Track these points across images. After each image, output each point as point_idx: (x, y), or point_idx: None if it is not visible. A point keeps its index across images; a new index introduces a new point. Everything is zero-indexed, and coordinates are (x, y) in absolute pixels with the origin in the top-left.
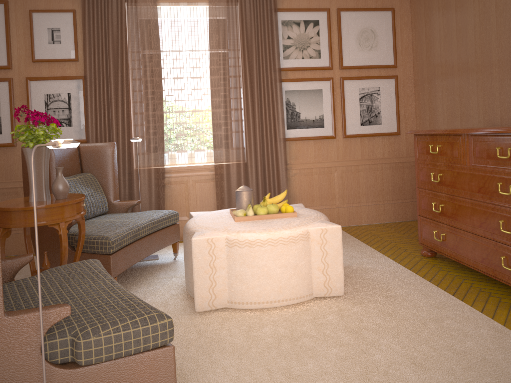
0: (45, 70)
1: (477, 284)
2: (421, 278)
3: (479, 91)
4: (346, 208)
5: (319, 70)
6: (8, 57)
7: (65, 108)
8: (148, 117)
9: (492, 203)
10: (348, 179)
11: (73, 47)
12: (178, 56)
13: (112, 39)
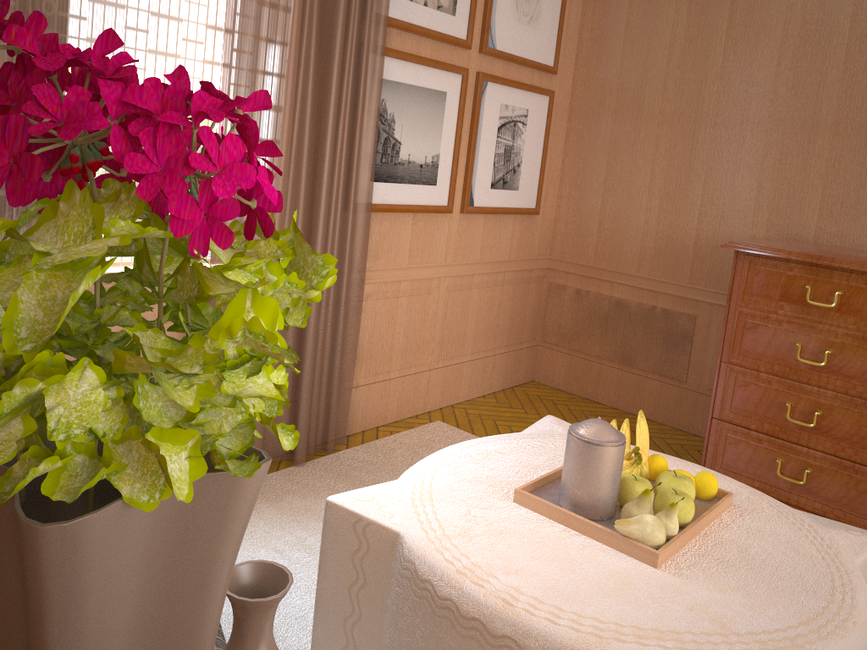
0: None
1: None
2: None
3: (768, 167)
4: (441, 369)
5: (447, 44)
6: None
7: None
8: None
9: None
10: (453, 306)
11: None
12: None
13: None
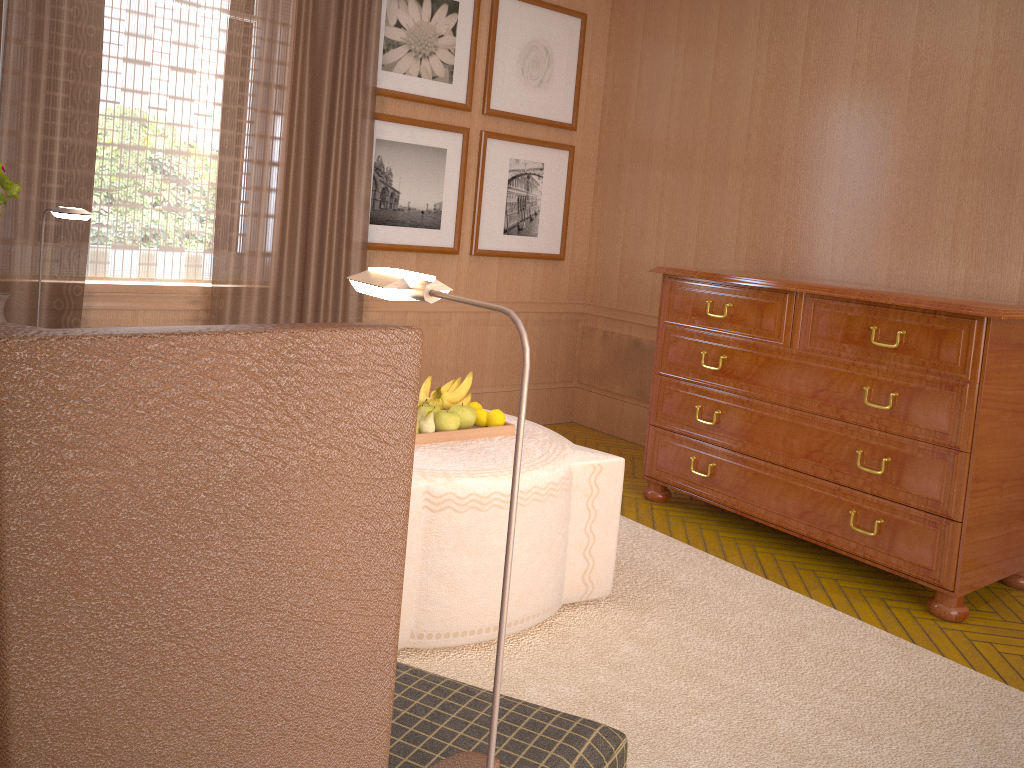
0: None
1: (780, 555)
2: (692, 548)
3: (745, 206)
4: None
5: (445, 108)
6: None
7: None
8: (49, 150)
9: (843, 419)
10: (467, 339)
11: None
12: (144, 6)
13: None
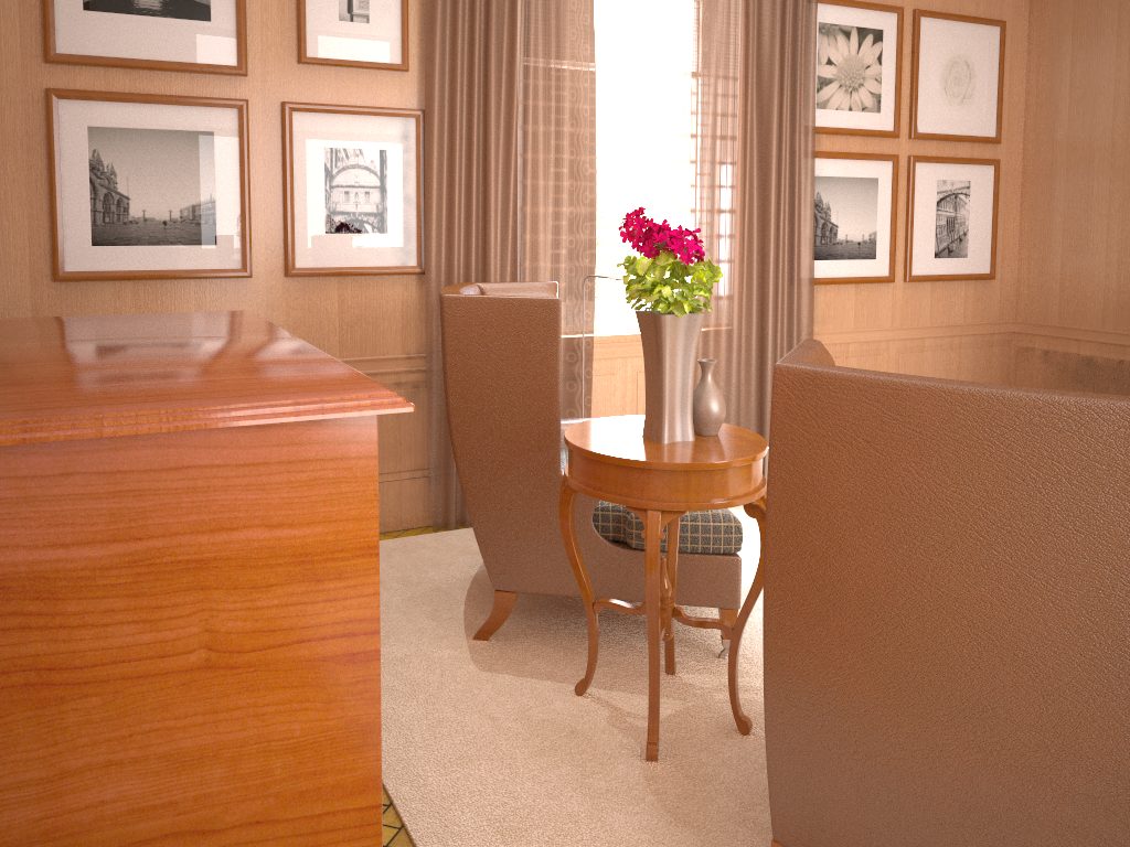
0: (327, 87)
1: None
2: None
3: None
4: None
5: (874, 138)
6: (240, 45)
7: (373, 188)
8: (557, 221)
9: None
10: (904, 367)
11: (397, 36)
12: (619, 80)
13: (497, 27)
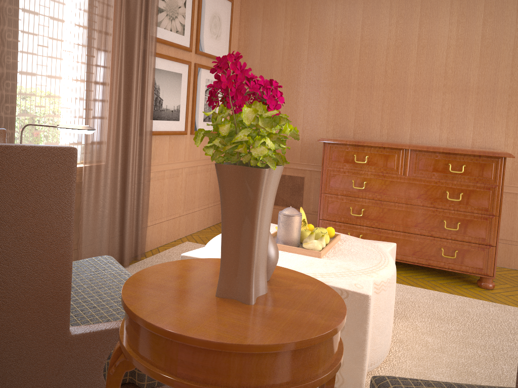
0: None
1: (401, 273)
2: None
3: (331, 105)
4: (185, 216)
5: (181, 50)
6: None
7: None
8: None
9: (434, 207)
10: (188, 183)
11: None
12: None
13: None
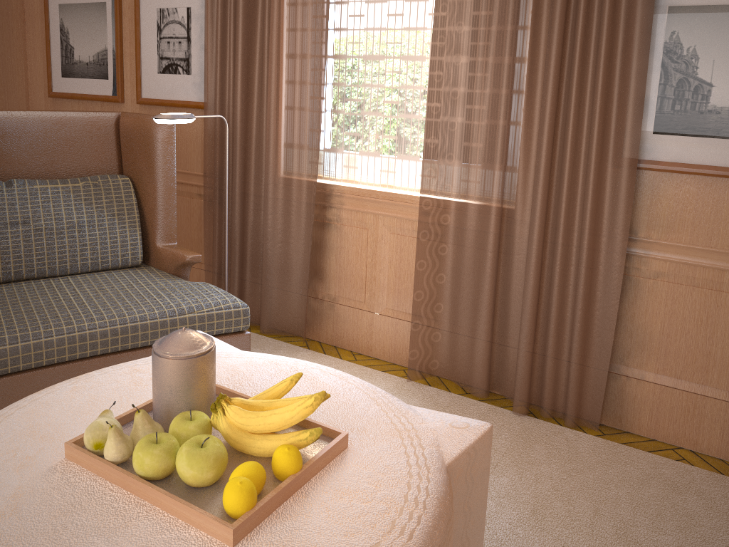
0: None
1: None
2: None
3: None
4: None
5: None
6: None
7: (181, 39)
8: (305, 67)
9: None
10: None
11: None
12: None
13: None
